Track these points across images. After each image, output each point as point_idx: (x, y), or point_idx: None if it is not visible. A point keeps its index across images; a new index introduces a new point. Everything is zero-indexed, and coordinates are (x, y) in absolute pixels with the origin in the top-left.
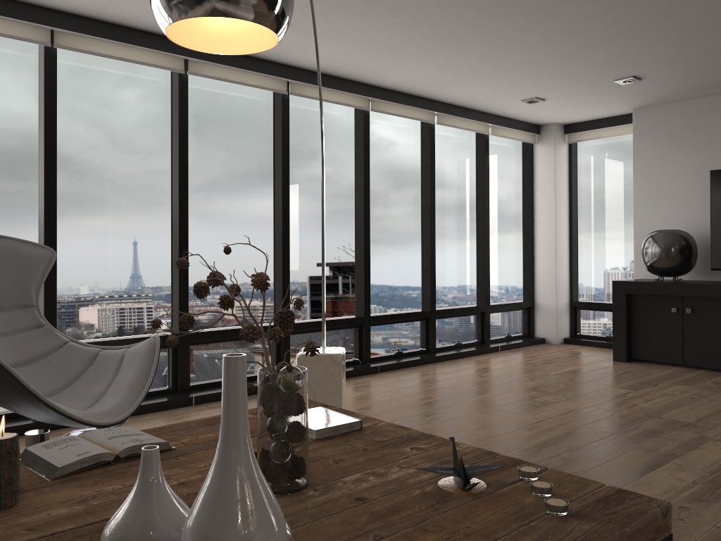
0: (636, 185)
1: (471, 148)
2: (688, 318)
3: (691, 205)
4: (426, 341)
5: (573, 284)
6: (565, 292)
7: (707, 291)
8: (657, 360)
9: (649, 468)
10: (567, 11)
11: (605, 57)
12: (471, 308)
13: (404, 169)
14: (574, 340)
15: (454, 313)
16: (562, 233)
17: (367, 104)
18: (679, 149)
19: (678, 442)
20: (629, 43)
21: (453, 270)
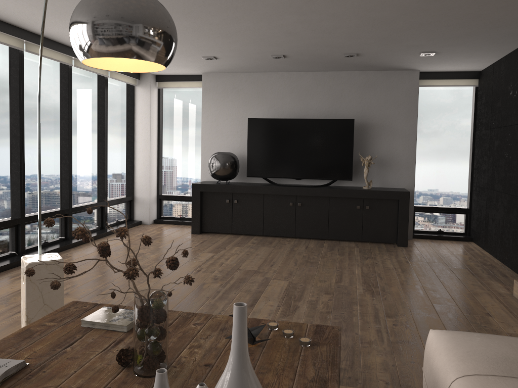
0: (203, 122)
1: (95, 85)
2: (235, 206)
3: (235, 137)
4: (65, 232)
5: (159, 184)
6: (154, 189)
7: (246, 190)
8: (217, 231)
9: (254, 302)
10: (199, 17)
11: (205, 44)
12: (95, 204)
13: (48, 99)
14: (161, 221)
15: (85, 209)
16: (153, 149)
17: (23, 45)
18: (229, 102)
19: (257, 283)
20: (222, 40)
21: (82, 176)
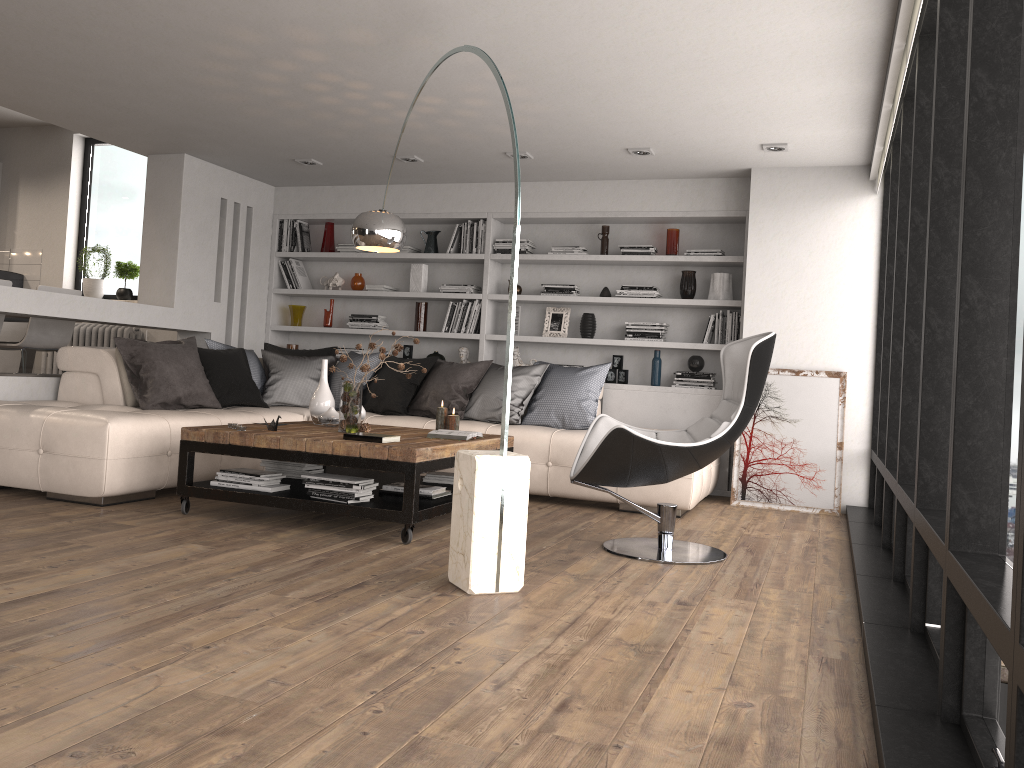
0: None
1: None
2: None
3: None
4: None
5: None
6: None
7: None
8: None
9: (32, 598)
10: None
11: None
12: None
13: None
14: None
15: None
16: None
17: None
18: None
19: None
20: None
21: None
